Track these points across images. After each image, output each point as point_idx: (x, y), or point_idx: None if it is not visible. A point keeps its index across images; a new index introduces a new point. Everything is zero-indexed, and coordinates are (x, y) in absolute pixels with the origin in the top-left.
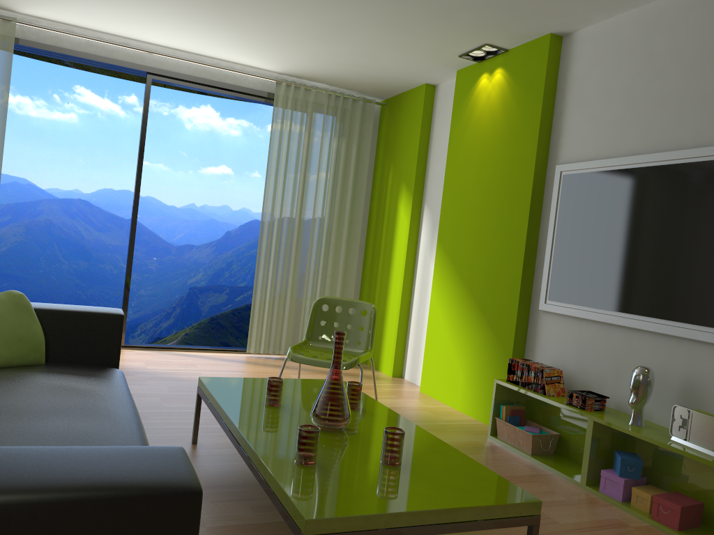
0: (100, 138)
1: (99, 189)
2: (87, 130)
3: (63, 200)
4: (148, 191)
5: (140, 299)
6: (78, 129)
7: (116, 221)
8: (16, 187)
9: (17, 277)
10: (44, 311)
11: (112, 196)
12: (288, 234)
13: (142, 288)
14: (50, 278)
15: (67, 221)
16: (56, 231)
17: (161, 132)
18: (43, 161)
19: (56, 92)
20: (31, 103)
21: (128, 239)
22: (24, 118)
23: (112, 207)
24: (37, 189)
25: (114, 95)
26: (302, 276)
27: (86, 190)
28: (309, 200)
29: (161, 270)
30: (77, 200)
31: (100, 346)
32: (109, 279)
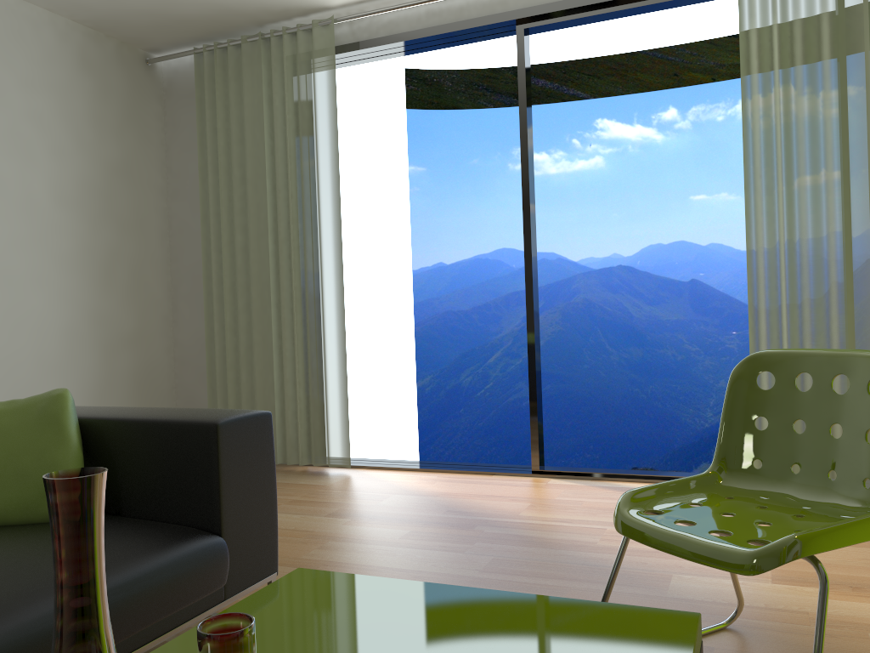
0: (635, 179)
1: (643, 248)
2: (617, 173)
3: (600, 271)
4: (710, 237)
5: (720, 394)
6: (606, 174)
7: (671, 286)
8: (544, 265)
9: (560, 376)
10: (108, 422)
11: (661, 253)
12: (813, 234)
13: (721, 377)
14: (598, 374)
15: (609, 298)
16: (597, 312)
17: (717, 146)
18: (571, 227)
19: (574, 137)
20: (548, 158)
21: (691, 309)
22: (543, 179)
23: (663, 268)
24: (568, 262)
25: (646, 117)
26: (863, 318)
27: (627, 252)
28: (854, 153)
29: (746, 349)
30: (616, 267)
31: (188, 487)
32: (673, 369)
